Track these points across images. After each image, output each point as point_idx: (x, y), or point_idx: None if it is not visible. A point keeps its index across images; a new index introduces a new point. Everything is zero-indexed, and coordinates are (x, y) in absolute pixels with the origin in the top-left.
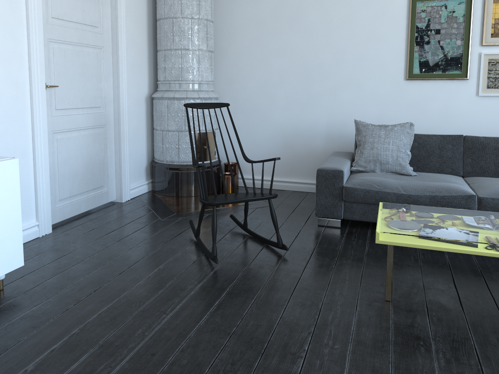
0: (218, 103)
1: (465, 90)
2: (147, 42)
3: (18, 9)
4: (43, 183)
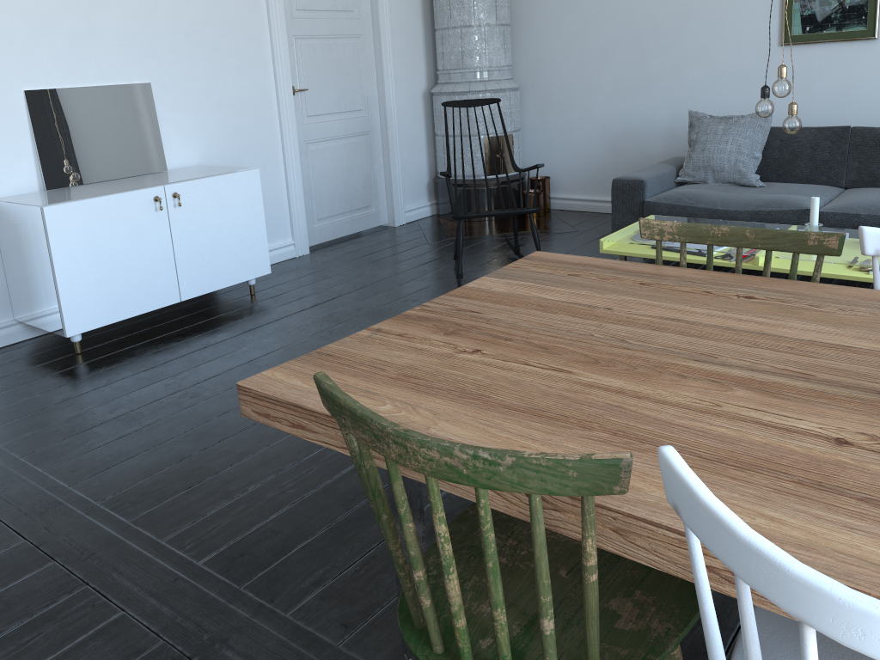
0: (486, 100)
1: (872, 57)
2: (422, 20)
3: (259, 8)
4: (296, 199)
